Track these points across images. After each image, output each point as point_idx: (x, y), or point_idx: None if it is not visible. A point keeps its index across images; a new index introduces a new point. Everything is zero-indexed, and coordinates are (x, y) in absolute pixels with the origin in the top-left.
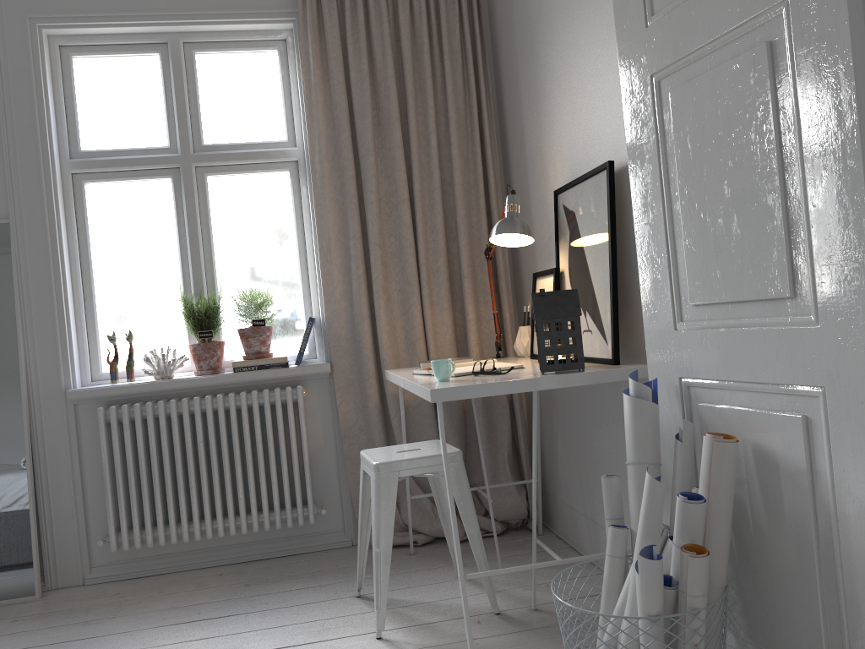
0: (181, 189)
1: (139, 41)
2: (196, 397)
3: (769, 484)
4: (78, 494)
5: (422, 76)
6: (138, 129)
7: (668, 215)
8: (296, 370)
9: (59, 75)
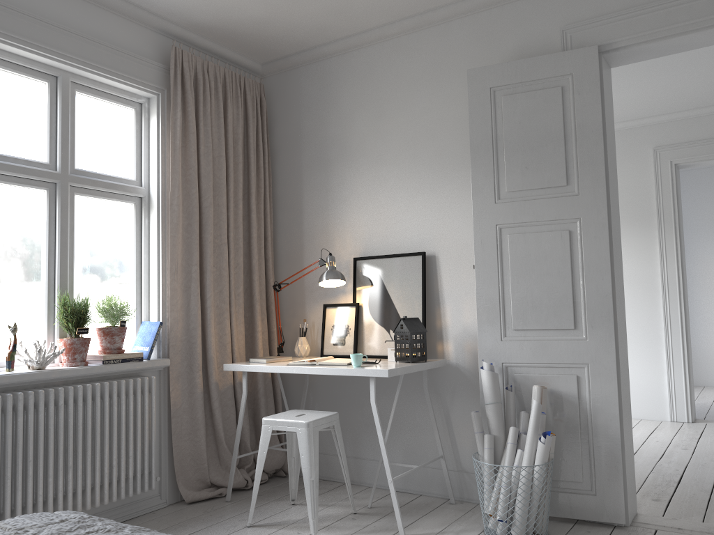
0: (54, 202)
1: (37, 68)
2: (81, 385)
3: (556, 405)
4: None
5: (236, 160)
6: (21, 141)
7: (501, 288)
8: (148, 363)
9: None
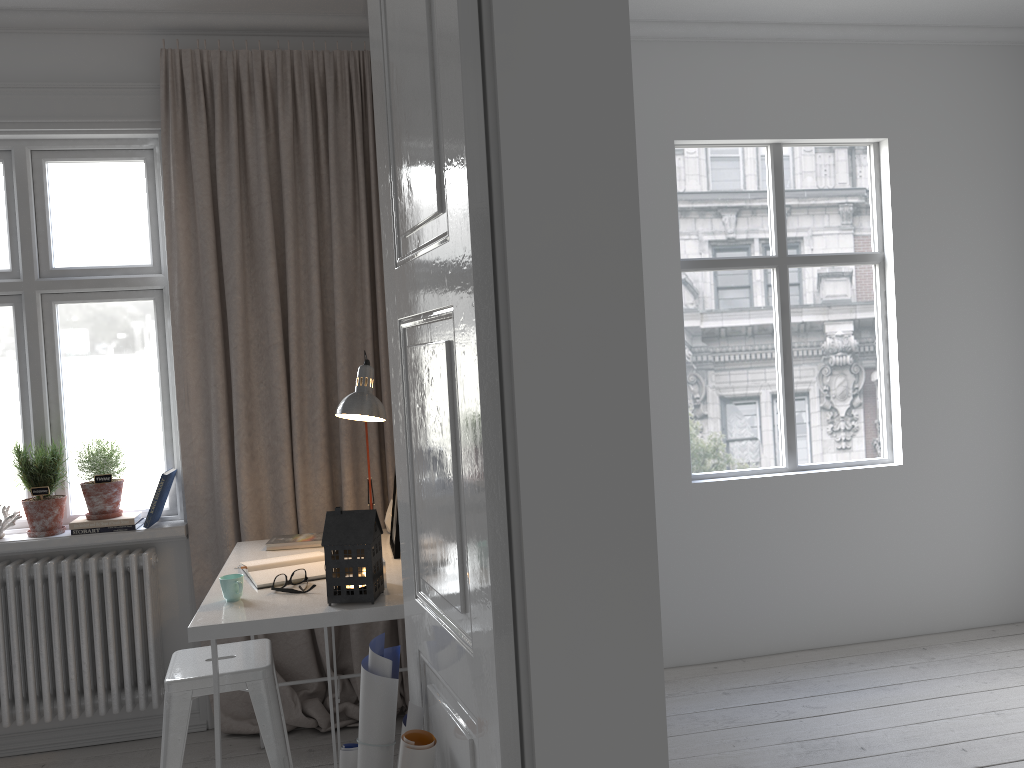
0: (23, 319)
1: None
2: (23, 564)
3: None
4: None
5: (305, 201)
6: None
7: (410, 474)
8: (144, 534)
9: None
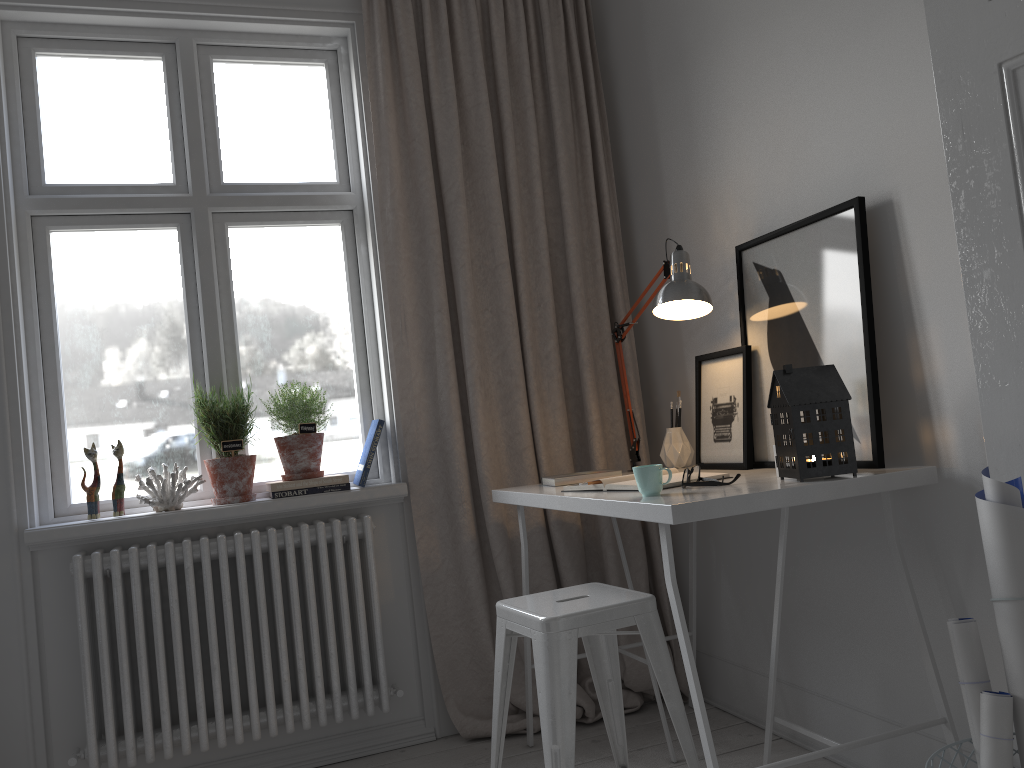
0: (191, 243)
1: (135, 38)
2: (221, 535)
3: None
4: (35, 688)
5: (521, 105)
6: (130, 159)
7: None
8: (360, 494)
9: (16, 77)
